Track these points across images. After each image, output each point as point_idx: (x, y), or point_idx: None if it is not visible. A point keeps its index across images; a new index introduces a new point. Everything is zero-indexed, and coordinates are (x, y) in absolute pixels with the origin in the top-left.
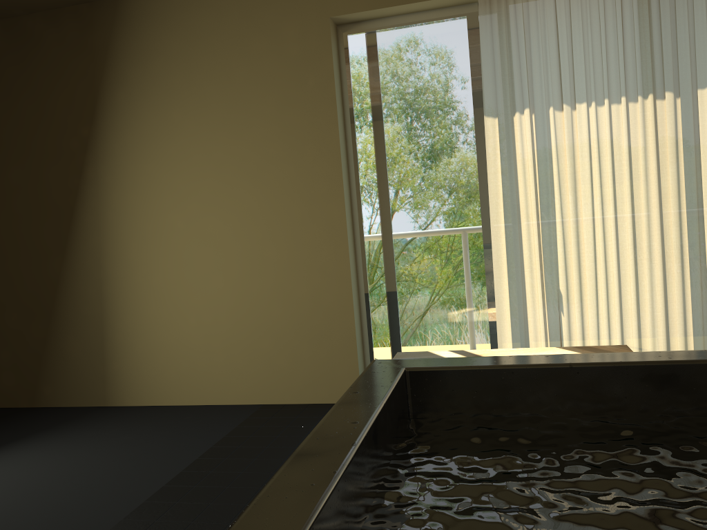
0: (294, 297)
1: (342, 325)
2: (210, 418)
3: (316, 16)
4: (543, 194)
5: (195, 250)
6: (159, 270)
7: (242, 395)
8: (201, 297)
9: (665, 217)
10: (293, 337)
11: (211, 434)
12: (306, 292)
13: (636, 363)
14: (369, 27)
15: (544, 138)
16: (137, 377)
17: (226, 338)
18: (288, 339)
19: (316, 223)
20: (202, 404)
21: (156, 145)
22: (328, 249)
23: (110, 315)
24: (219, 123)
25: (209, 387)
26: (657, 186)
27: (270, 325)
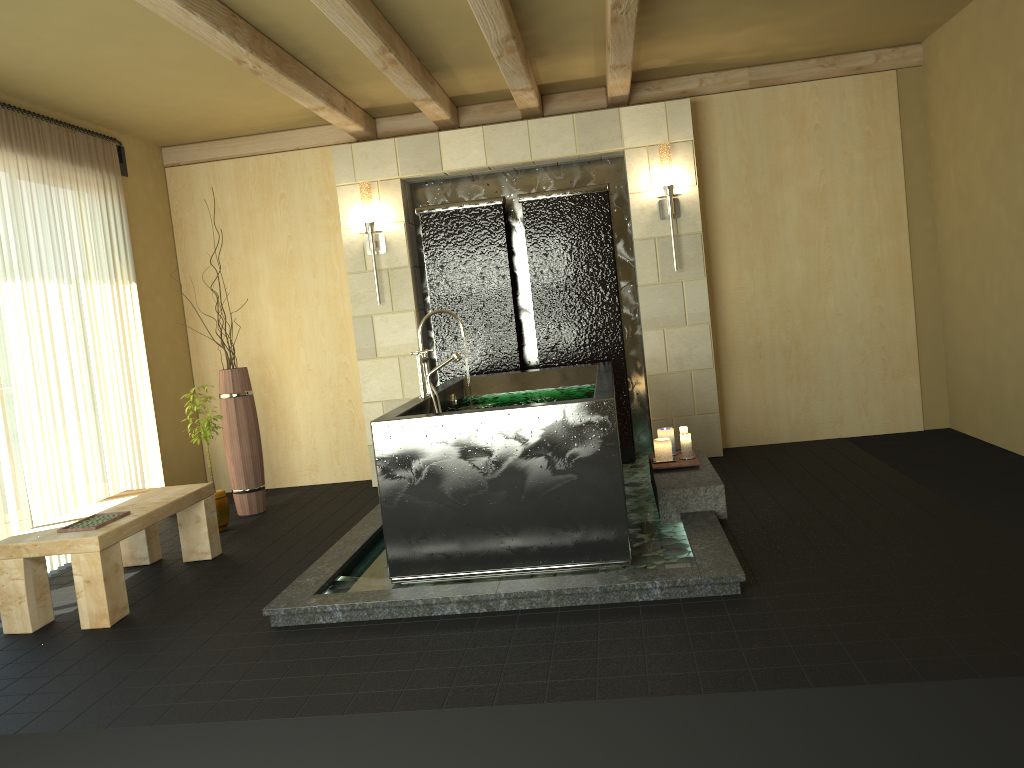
0: None
1: None
2: None
3: None
4: (1, 366)
5: None
6: None
7: None
8: None
9: (77, 387)
10: None
11: None
12: None
13: (418, 404)
14: None
15: None
16: None
17: None
18: None
19: None
20: None
21: None
22: None
23: None
24: None
25: None
26: (68, 360)
27: None
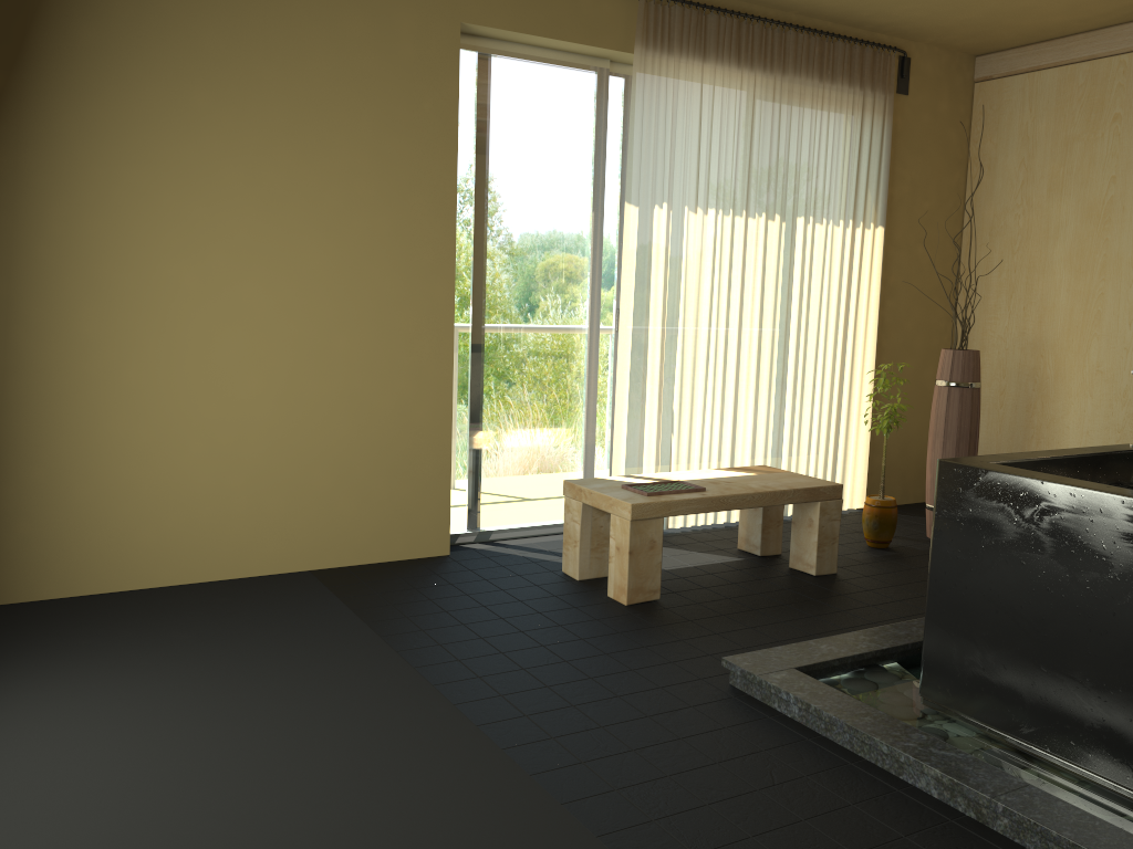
0: (372, 410)
1: (434, 450)
2: (266, 595)
3: (444, 15)
4: (669, 302)
5: (215, 329)
6: (138, 358)
7: (275, 560)
8: (218, 405)
9: (763, 339)
10: (364, 467)
11: (324, 611)
12: (391, 403)
13: (1088, 454)
14: (487, 48)
15: (677, 240)
16: (71, 547)
17: (255, 472)
18: (356, 472)
19: (414, 306)
20: (202, 580)
21: (156, 139)
22: (426, 344)
23: (22, 434)
24: (279, 129)
25: (218, 552)
26: (759, 307)
27: (331, 451)
